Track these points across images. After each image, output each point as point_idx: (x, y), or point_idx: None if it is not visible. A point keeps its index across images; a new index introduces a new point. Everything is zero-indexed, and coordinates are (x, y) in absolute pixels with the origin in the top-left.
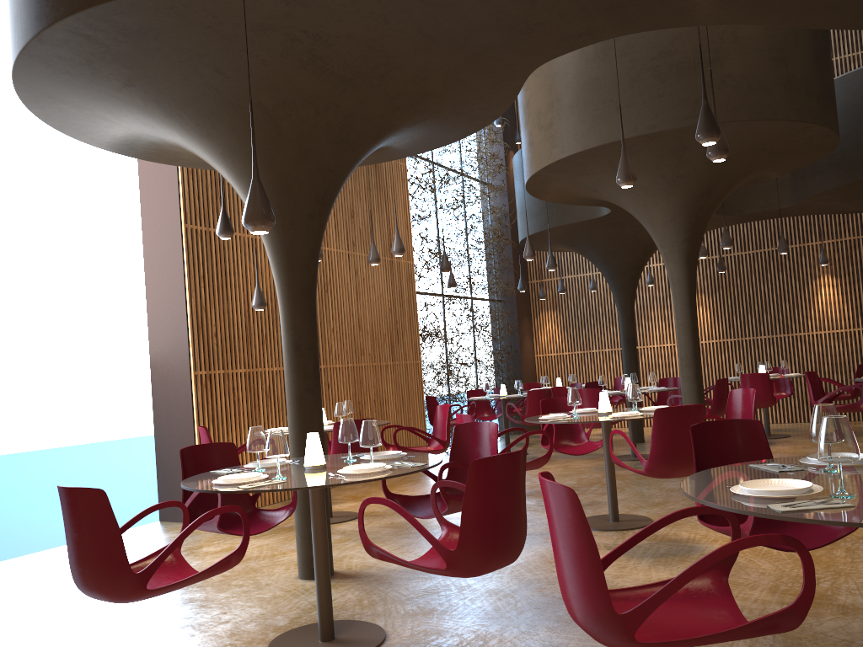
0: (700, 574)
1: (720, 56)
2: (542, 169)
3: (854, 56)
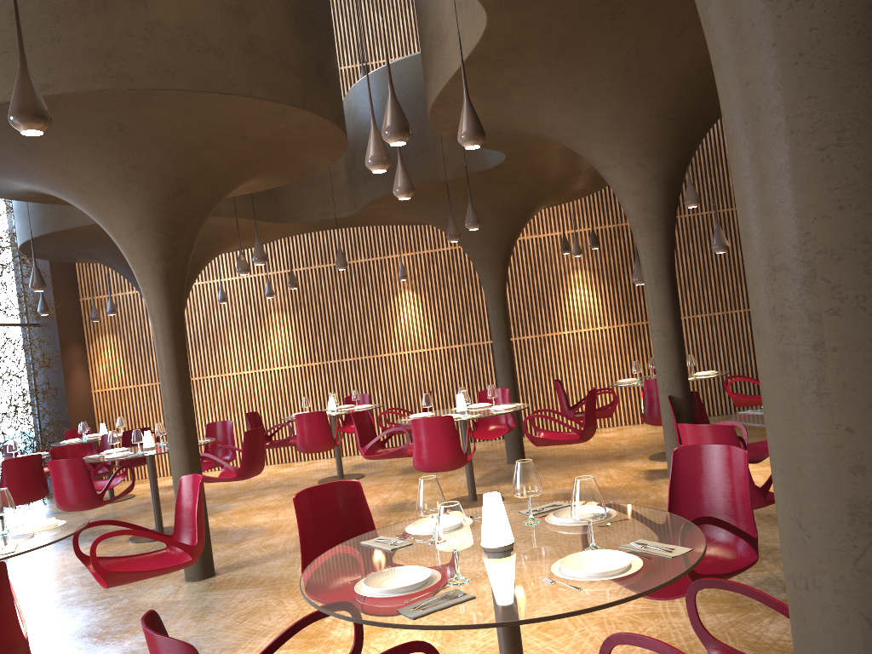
0: None
1: None
2: None
3: None
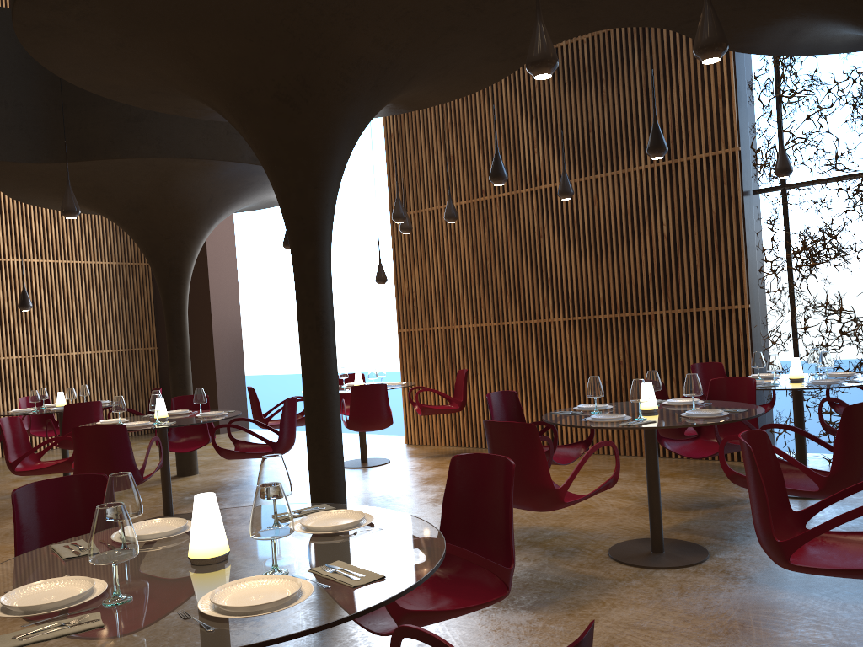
0: None
1: None
2: None
3: None
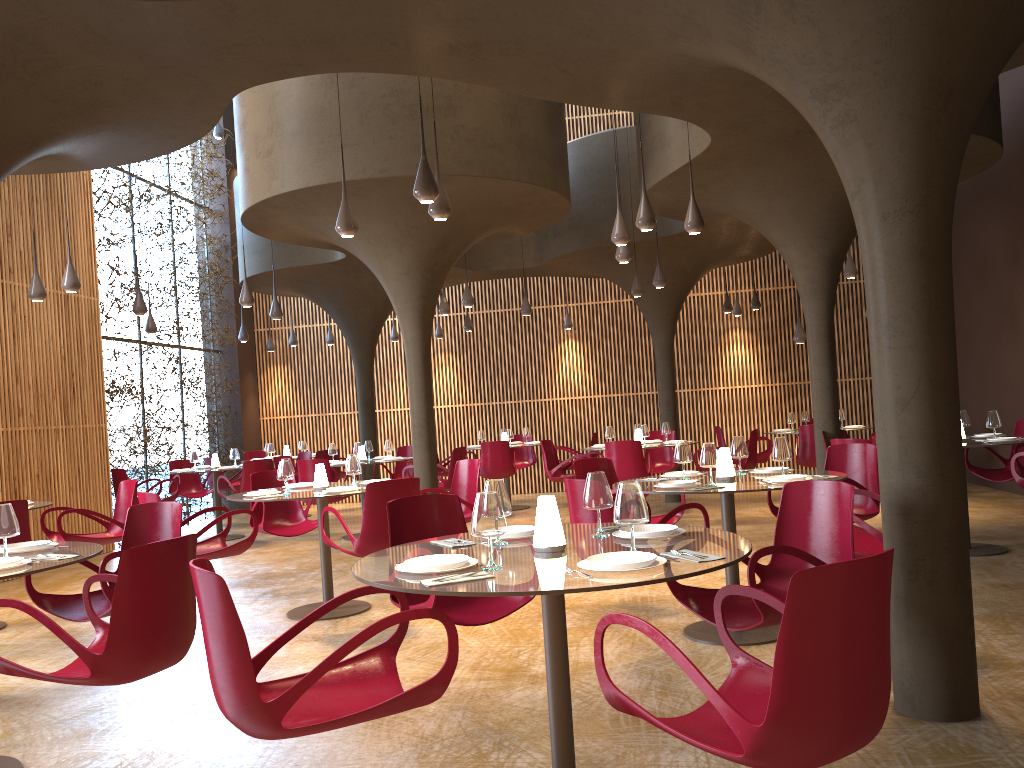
0: (369, 654)
1: (454, 104)
2: (259, 203)
3: (600, 117)
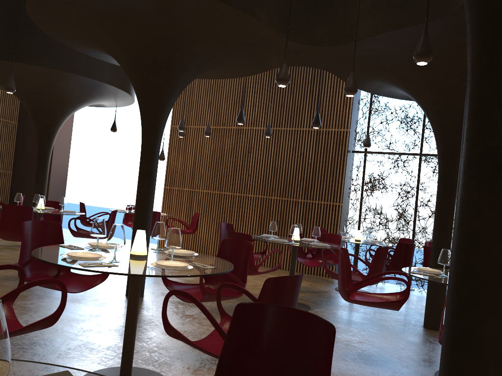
0: None
1: None
2: None
3: None
